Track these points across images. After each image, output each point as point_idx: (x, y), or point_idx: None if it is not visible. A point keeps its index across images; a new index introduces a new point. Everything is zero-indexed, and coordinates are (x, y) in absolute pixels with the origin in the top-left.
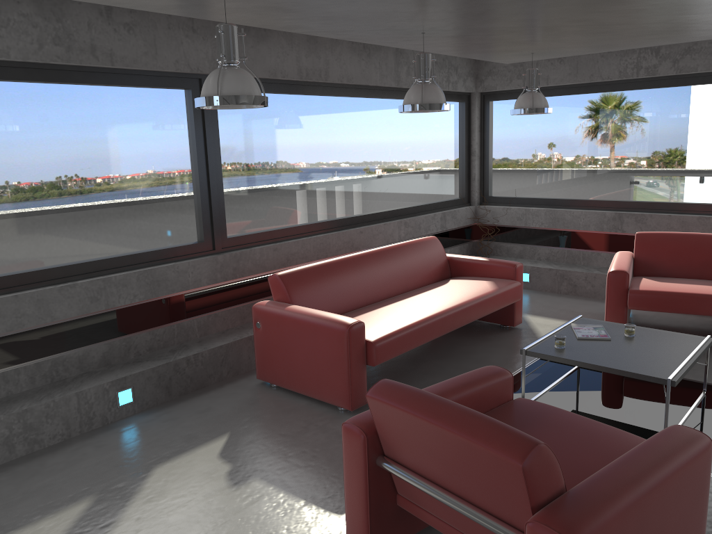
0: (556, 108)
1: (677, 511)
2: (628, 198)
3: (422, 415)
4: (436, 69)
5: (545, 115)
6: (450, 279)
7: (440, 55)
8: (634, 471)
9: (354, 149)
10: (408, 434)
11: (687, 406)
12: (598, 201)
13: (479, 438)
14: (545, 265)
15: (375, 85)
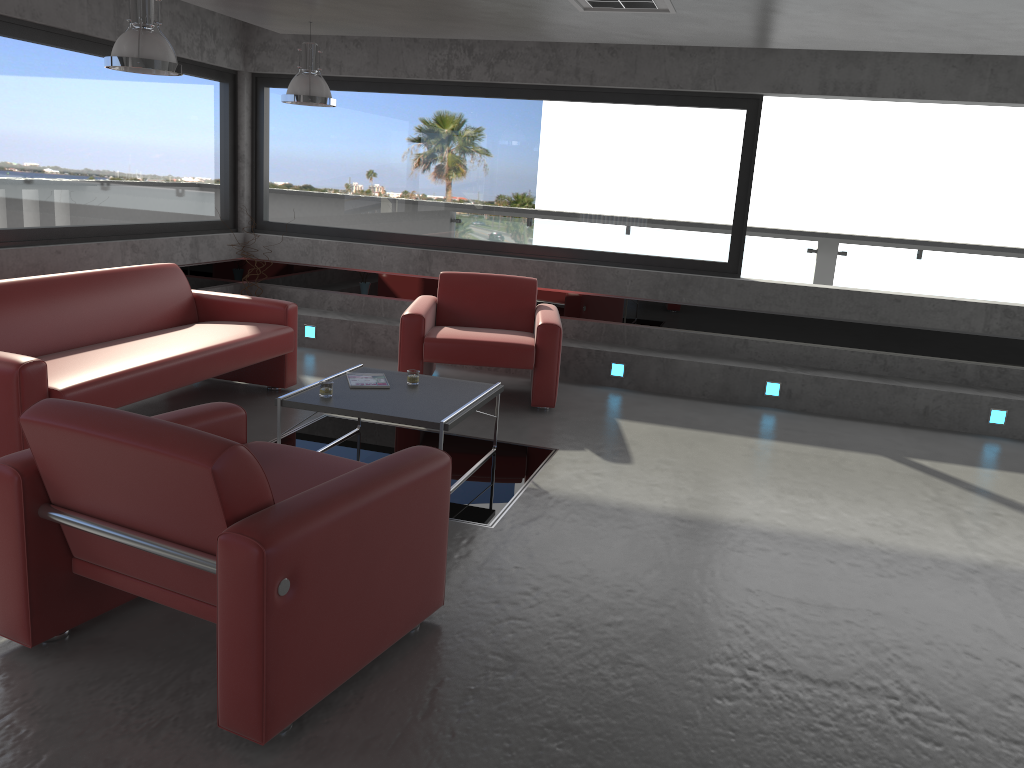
0: (353, 107)
1: (406, 529)
2: (438, 233)
3: (95, 431)
4: (182, 26)
5: (339, 115)
6: (197, 324)
7: (189, 8)
8: (355, 483)
9: (47, 126)
10: (79, 462)
11: (473, 463)
12: (403, 235)
13: (164, 446)
14: (337, 316)
15: (82, 33)
